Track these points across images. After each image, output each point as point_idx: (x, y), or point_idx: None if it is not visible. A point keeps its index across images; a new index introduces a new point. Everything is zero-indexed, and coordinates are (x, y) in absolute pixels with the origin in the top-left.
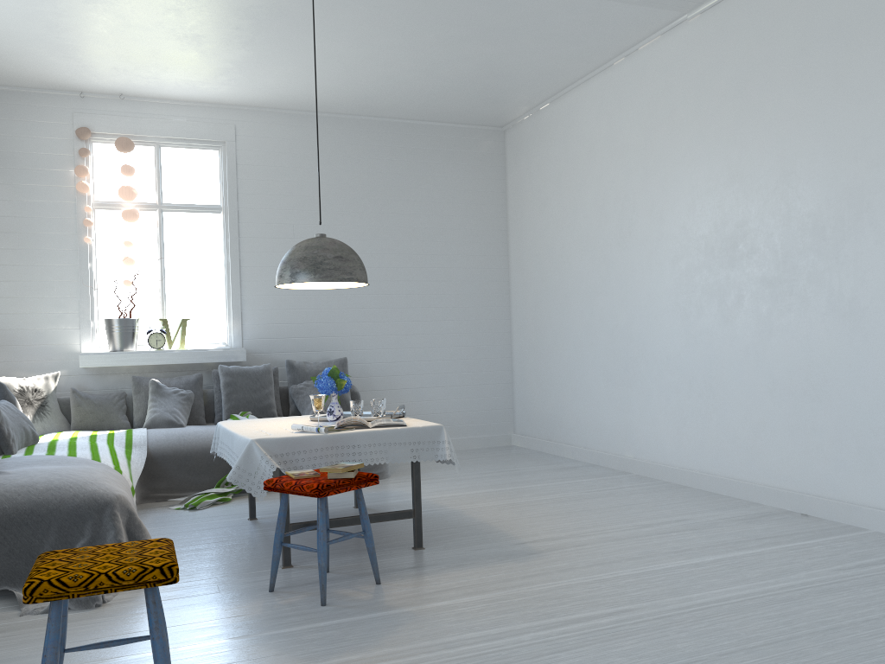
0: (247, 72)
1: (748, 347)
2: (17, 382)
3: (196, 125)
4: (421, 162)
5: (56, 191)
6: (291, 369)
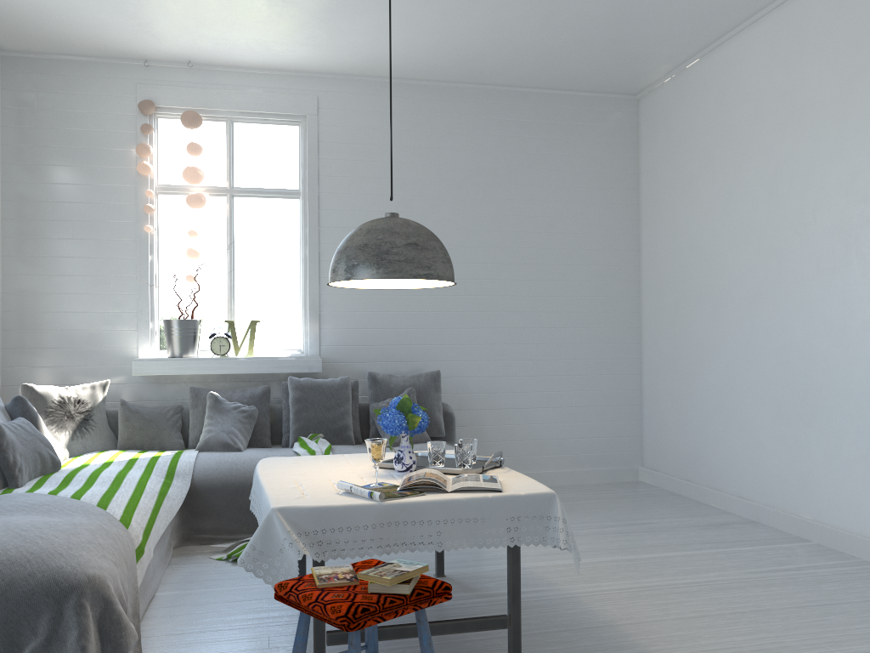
0: (326, 26)
1: None
2: (58, 392)
3: (273, 97)
4: (535, 137)
5: (116, 173)
6: (373, 383)
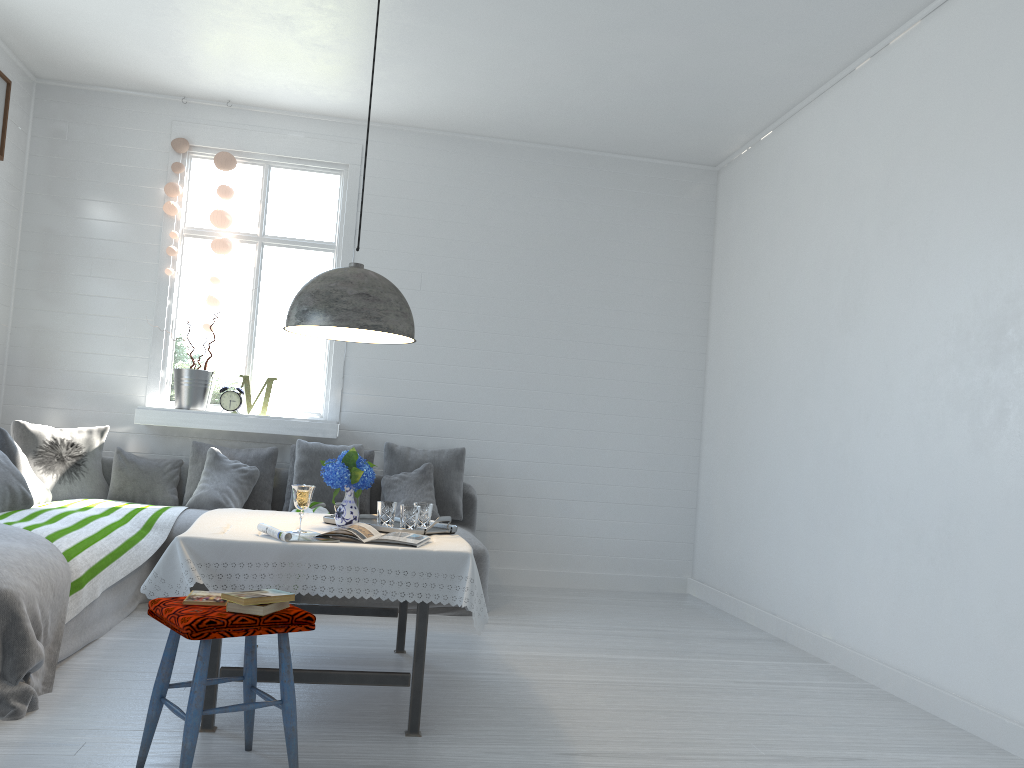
0: (364, 72)
1: (1008, 492)
2: (51, 432)
3: (315, 143)
4: (598, 205)
5: (141, 212)
6: (389, 455)
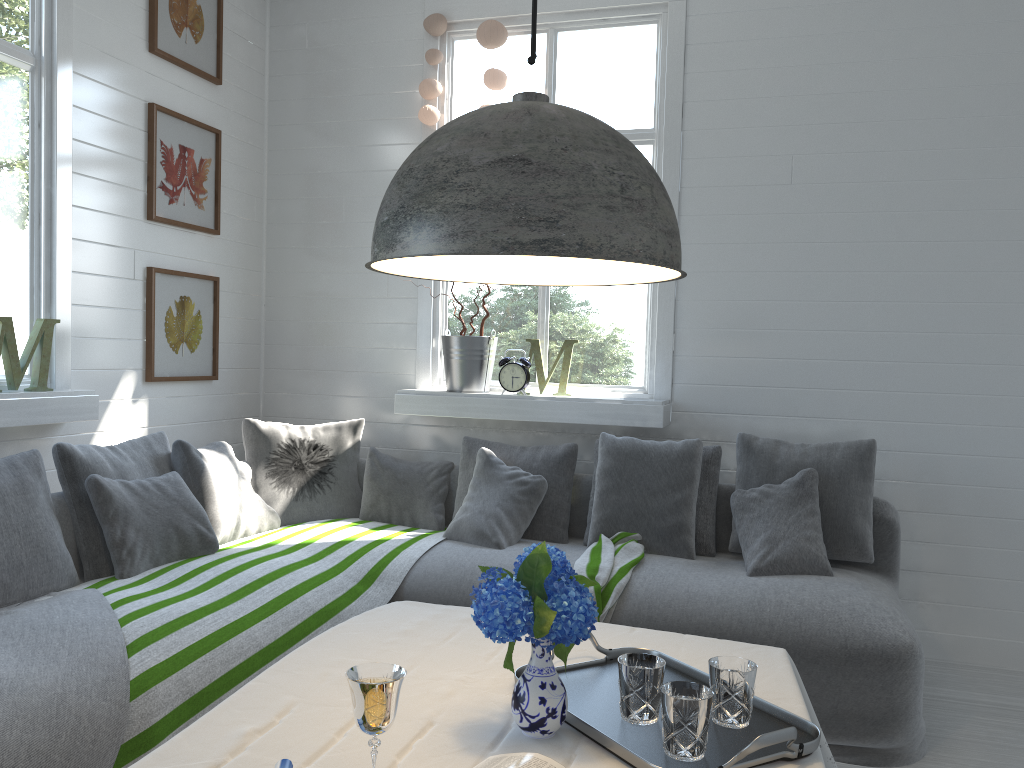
0: None
1: None
2: (288, 432)
3: None
4: None
5: (396, 127)
6: (744, 454)
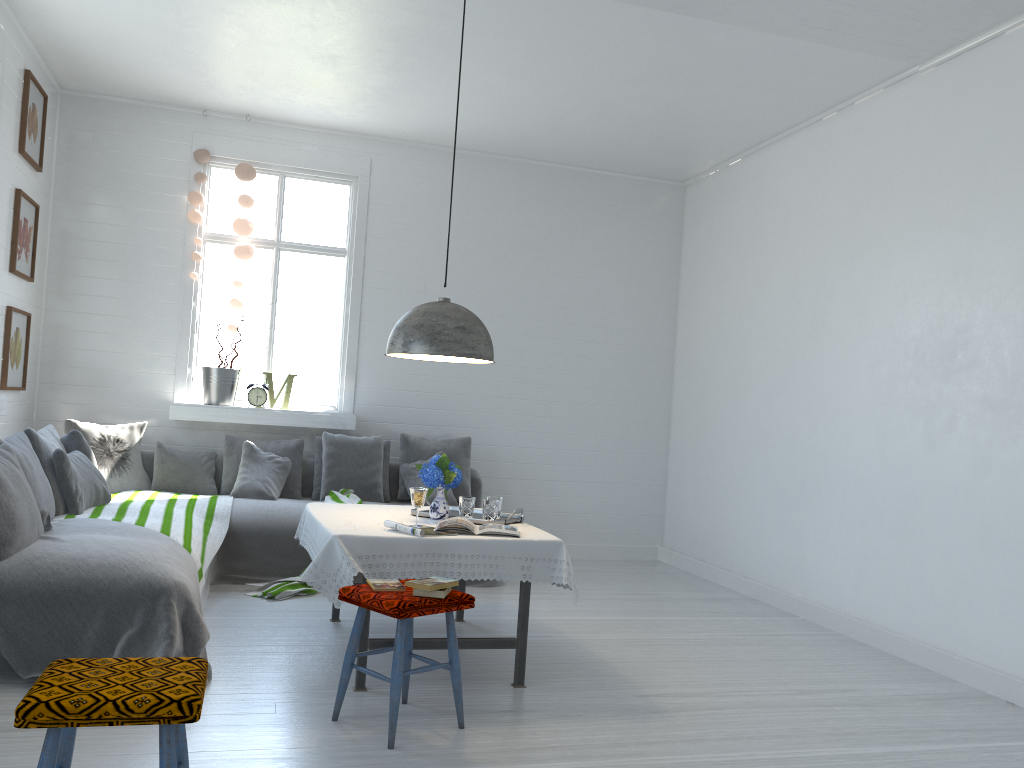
0: (388, 100)
1: (957, 482)
2: (99, 430)
3: (327, 156)
4: (582, 216)
5: (166, 218)
6: (405, 445)
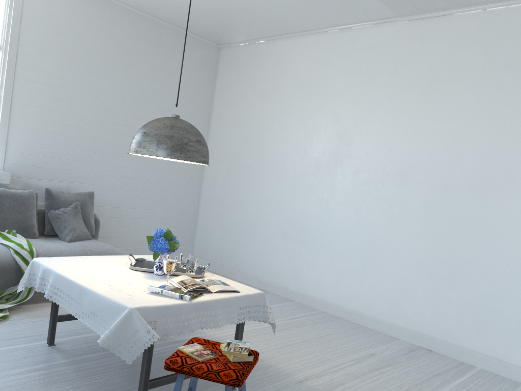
0: None
1: (404, 240)
2: None
3: None
4: (164, 54)
5: None
6: (50, 196)
